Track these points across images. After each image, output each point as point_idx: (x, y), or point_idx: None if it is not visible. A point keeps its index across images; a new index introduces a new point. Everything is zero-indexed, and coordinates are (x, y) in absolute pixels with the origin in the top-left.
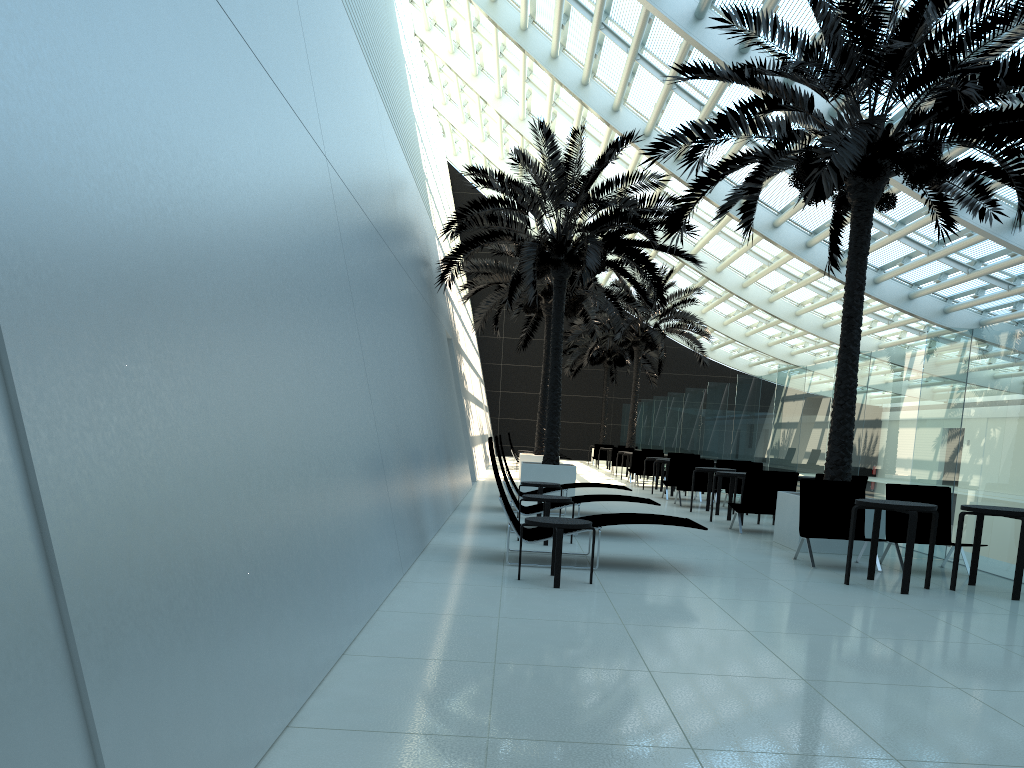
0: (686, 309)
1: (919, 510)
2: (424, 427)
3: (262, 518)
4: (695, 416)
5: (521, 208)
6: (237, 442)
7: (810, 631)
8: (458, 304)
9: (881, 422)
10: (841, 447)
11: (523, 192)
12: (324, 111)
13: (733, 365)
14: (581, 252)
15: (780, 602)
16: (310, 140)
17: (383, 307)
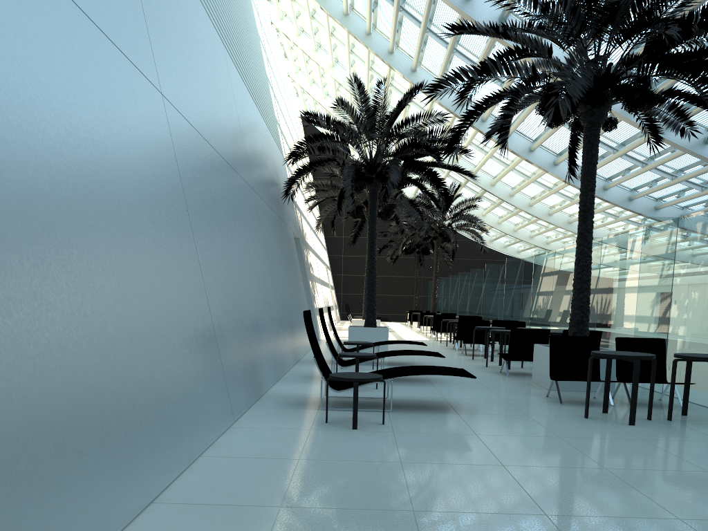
0: (471, 213)
1: (641, 359)
2: (266, 303)
3: (40, 396)
4: (478, 289)
5: (343, 141)
6: (7, 328)
7: (555, 464)
8: (307, 213)
9: (611, 290)
10: (581, 310)
11: (344, 129)
12: (162, 58)
13: (506, 252)
14: (387, 171)
15: (532, 436)
16: (142, 78)
17: (224, 213)
